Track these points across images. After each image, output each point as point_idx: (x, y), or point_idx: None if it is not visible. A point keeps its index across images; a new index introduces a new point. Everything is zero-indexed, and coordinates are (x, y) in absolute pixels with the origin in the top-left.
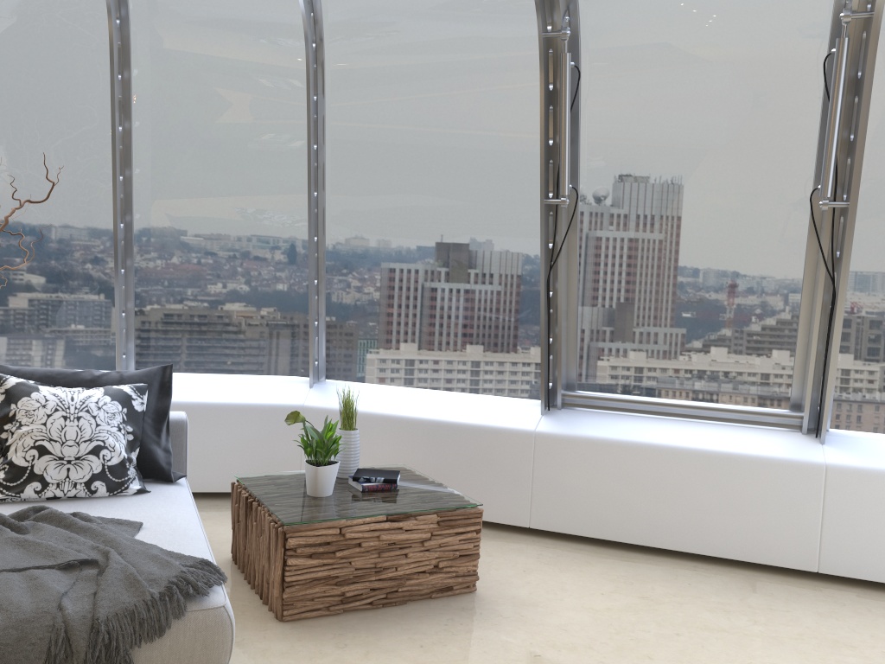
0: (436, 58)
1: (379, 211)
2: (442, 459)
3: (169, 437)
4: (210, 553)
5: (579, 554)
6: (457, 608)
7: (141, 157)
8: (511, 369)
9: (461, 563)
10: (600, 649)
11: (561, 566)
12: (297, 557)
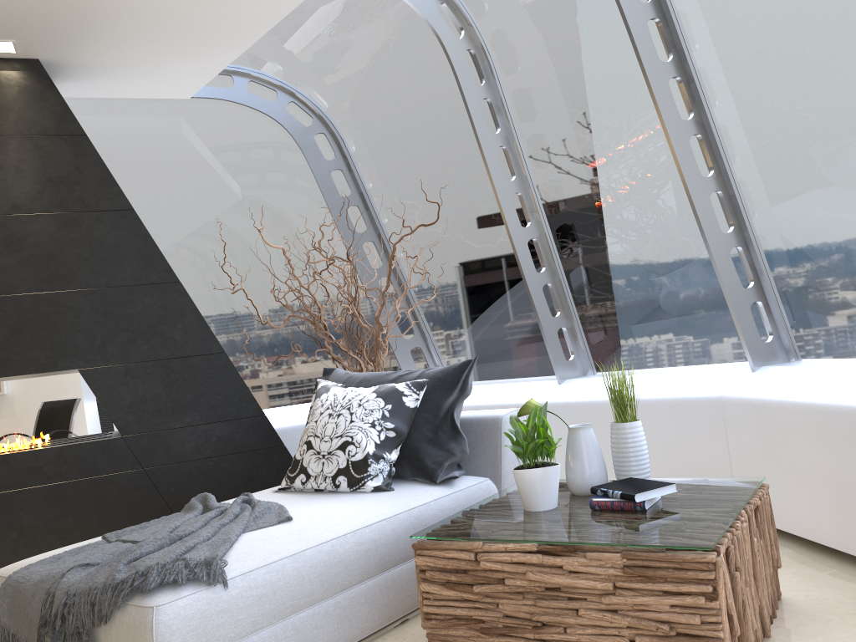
0: None
1: (764, 103)
2: None
3: (459, 434)
4: (286, 556)
5: None
6: None
7: (528, 151)
8: None
9: None
10: None
11: None
12: (432, 582)
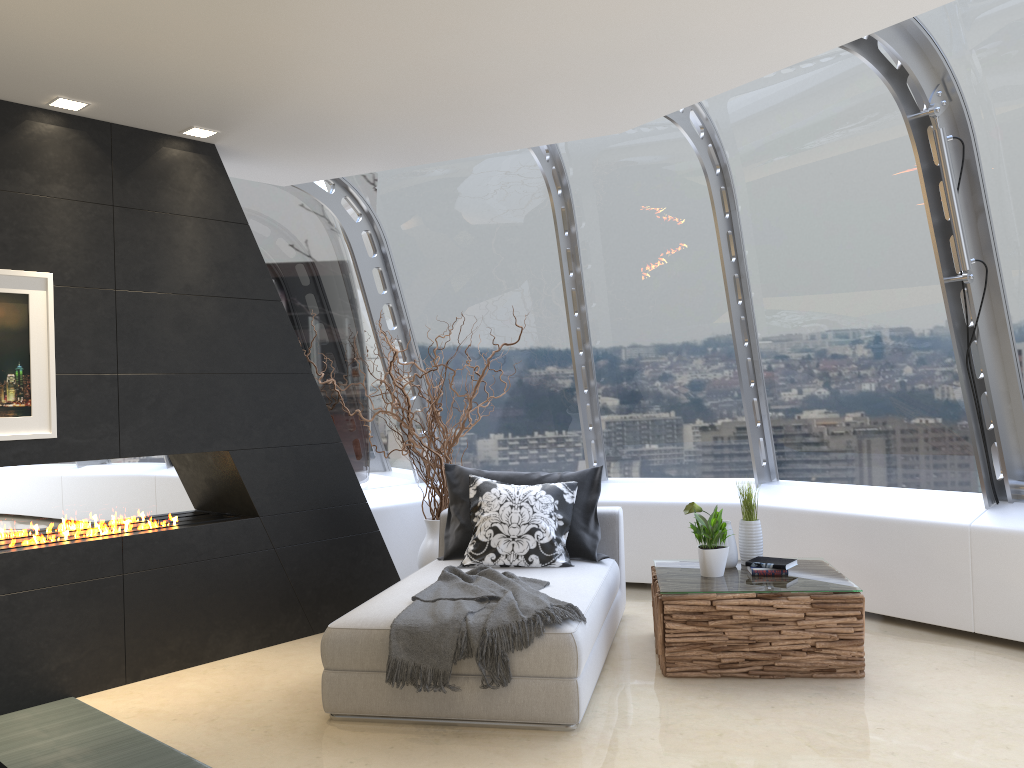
0: (828, 156)
1: (801, 310)
2: (875, 556)
3: (598, 525)
4: (588, 605)
5: (1022, 662)
6: (832, 687)
7: (591, 294)
8: (960, 461)
9: (841, 646)
10: (955, 734)
11: (986, 669)
12: (674, 622)
